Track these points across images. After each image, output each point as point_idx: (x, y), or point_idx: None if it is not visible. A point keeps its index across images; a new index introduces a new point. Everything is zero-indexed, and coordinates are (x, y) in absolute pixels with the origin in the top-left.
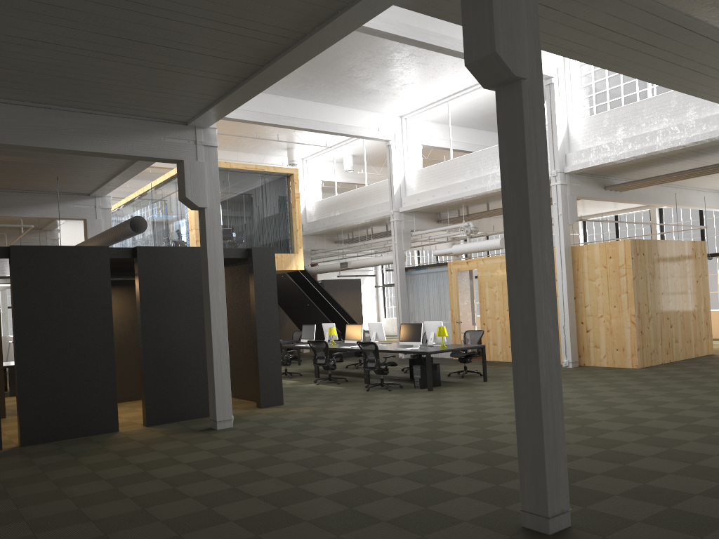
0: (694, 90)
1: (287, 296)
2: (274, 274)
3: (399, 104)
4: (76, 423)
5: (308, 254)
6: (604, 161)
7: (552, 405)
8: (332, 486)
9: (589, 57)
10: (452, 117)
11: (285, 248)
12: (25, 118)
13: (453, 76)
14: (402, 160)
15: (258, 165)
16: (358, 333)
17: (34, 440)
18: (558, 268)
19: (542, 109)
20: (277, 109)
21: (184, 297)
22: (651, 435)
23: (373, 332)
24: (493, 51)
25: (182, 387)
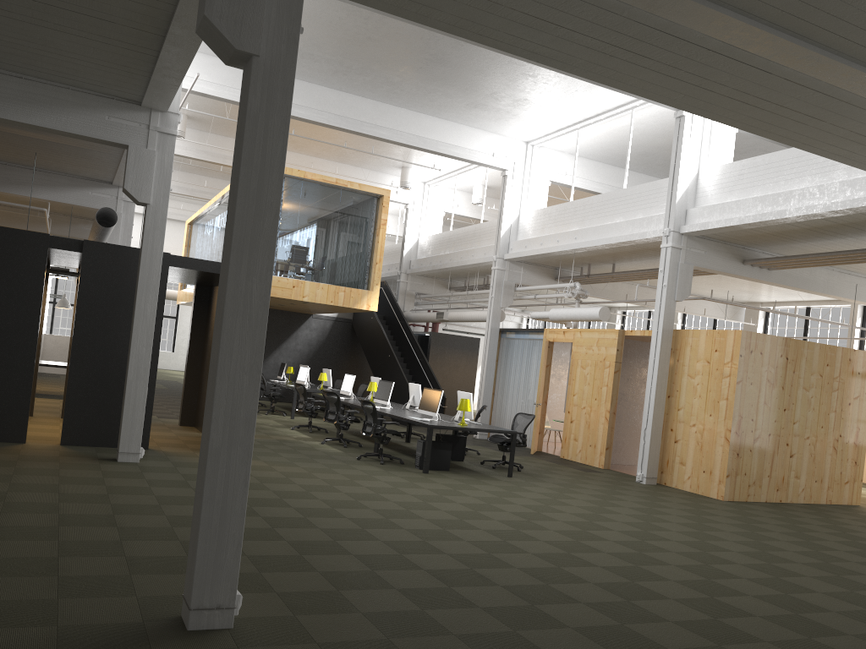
0: (767, 132)
1: (372, 342)
2: None
3: (520, 126)
4: None
5: (412, 297)
6: (725, 224)
7: (227, 471)
8: (92, 534)
9: (569, 65)
10: (580, 149)
11: (359, 282)
12: None
13: (575, 95)
14: (519, 196)
15: (340, 180)
16: (387, 392)
17: None
18: (651, 354)
19: (287, 98)
20: (362, 114)
21: (133, 307)
22: (559, 566)
23: (411, 395)
24: (203, 14)
25: (113, 409)
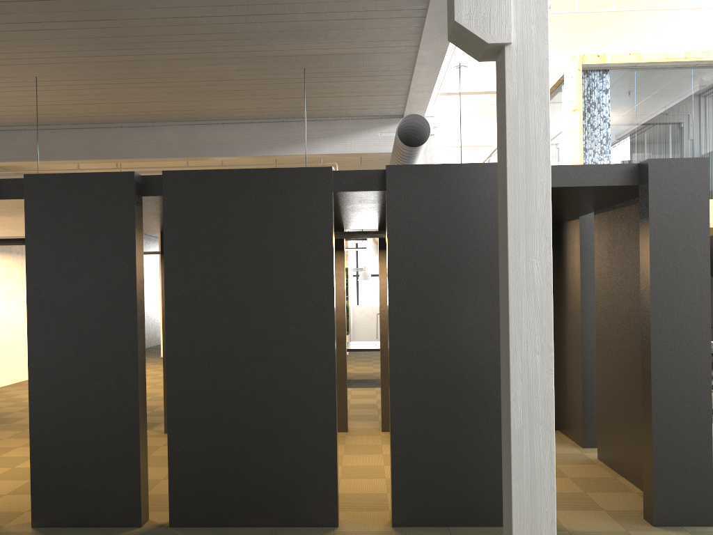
0: None
1: None
2: (703, 221)
3: None
4: (261, 500)
5: None
6: None
7: None
8: None
9: None
10: None
11: None
12: None
13: None
14: None
15: (690, 53)
16: None
17: (191, 519)
18: None
19: None
20: None
21: (481, 271)
22: None
23: None
24: None
25: (470, 458)
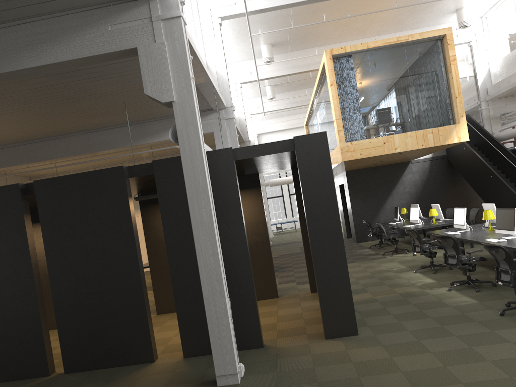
0: None
1: (470, 169)
2: (328, 167)
3: None
4: (111, 353)
5: (497, 119)
6: None
7: None
8: None
9: None
10: None
11: (443, 120)
12: None
13: None
14: None
15: (400, 37)
16: (510, 220)
17: (75, 368)
18: None
19: None
20: None
21: None
22: None
23: None
24: None
25: None
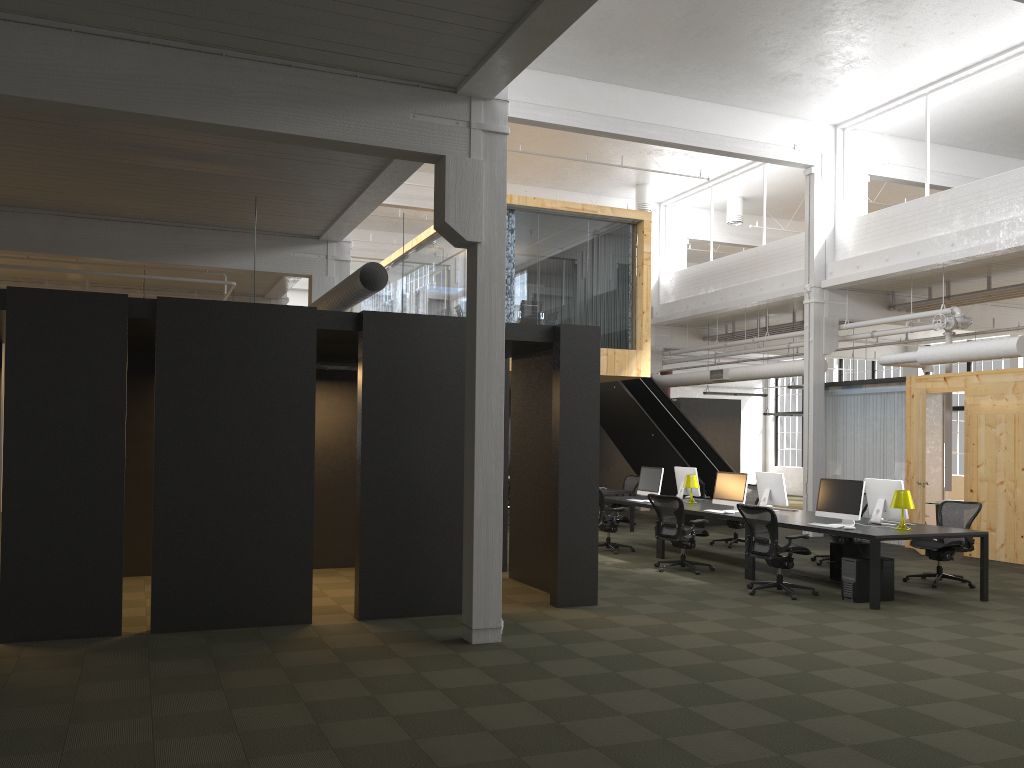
0: None
1: (620, 419)
2: (596, 374)
3: (835, 102)
4: (242, 603)
5: (658, 355)
6: None
7: None
8: None
9: None
10: (933, 122)
11: (621, 341)
12: (178, 70)
13: (944, 42)
14: (832, 200)
15: (587, 205)
16: (738, 488)
17: (173, 625)
18: None
19: None
20: (624, 109)
21: (437, 404)
22: None
23: (765, 489)
24: None
25: (424, 559)
